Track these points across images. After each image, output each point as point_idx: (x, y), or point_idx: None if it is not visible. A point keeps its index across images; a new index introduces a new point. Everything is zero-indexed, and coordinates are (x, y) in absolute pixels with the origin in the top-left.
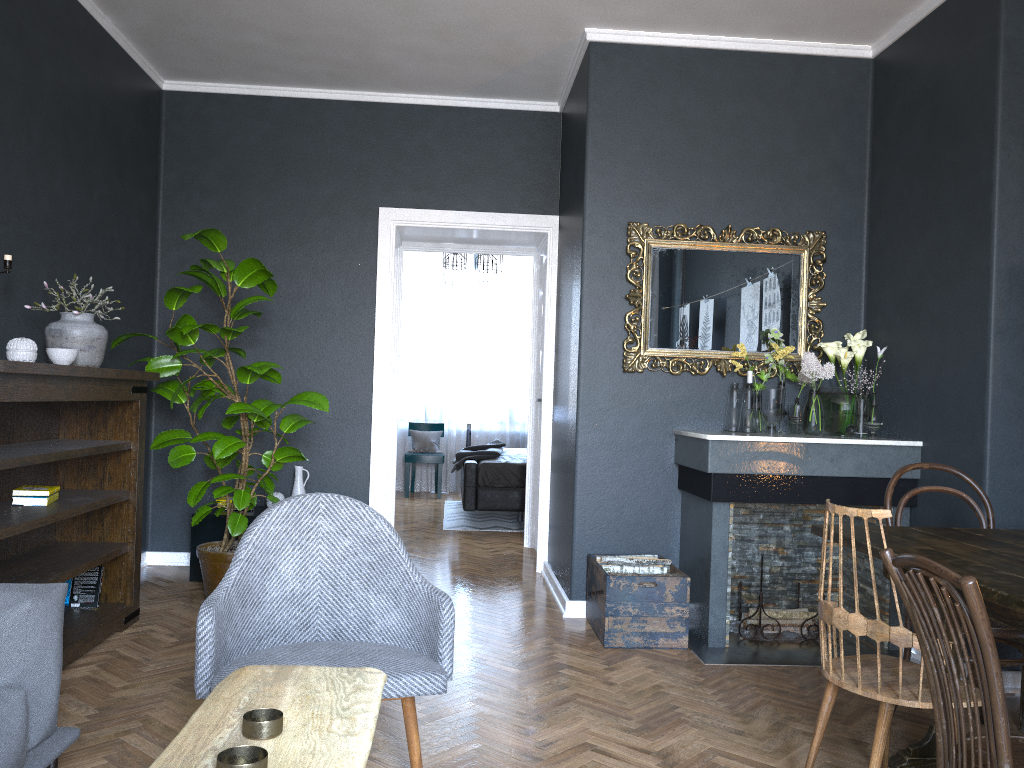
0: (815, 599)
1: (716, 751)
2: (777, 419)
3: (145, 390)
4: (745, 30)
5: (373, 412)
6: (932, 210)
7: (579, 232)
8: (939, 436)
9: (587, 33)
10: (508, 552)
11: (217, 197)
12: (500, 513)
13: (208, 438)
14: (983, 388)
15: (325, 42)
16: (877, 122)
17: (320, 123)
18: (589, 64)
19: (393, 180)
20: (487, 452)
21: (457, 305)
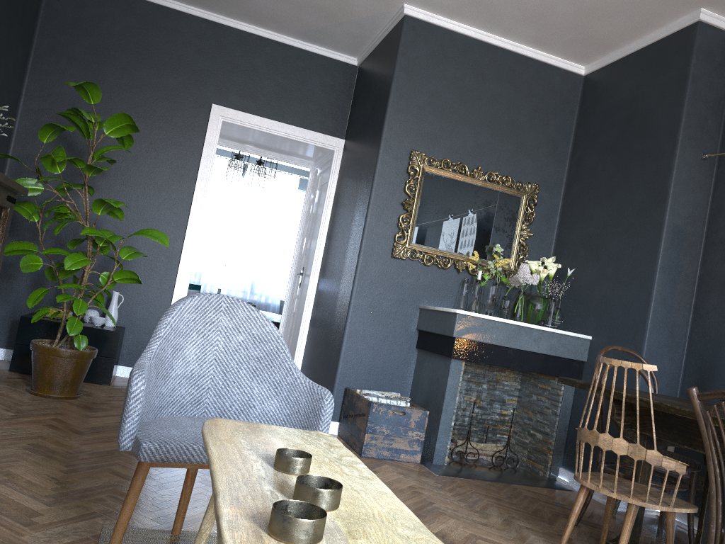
0: (495, 439)
1: (476, 536)
2: (493, 308)
3: (14, 201)
4: (511, 34)
5: (181, 259)
6: (620, 181)
7: (374, 150)
8: (606, 333)
9: (405, 8)
10: None
11: (81, 66)
12: None
13: (57, 252)
14: (647, 304)
15: None
16: (582, 118)
17: (176, 29)
18: (402, 30)
19: (226, 86)
20: None
21: (225, 199)
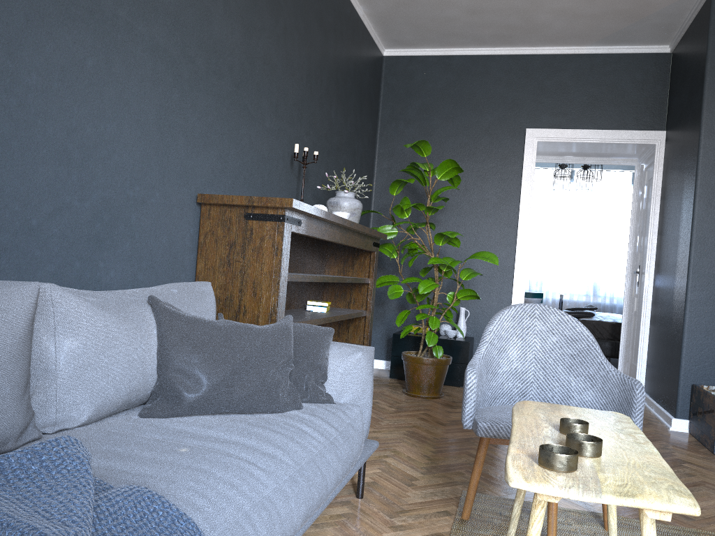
0: None
1: None
2: None
3: (378, 245)
4: None
5: (514, 273)
6: None
7: (694, 138)
8: None
9: None
10: None
11: (414, 125)
12: None
13: (413, 280)
14: None
15: (501, 11)
16: None
17: (486, 71)
18: (711, 8)
19: (537, 109)
20: (584, 312)
21: (556, 208)
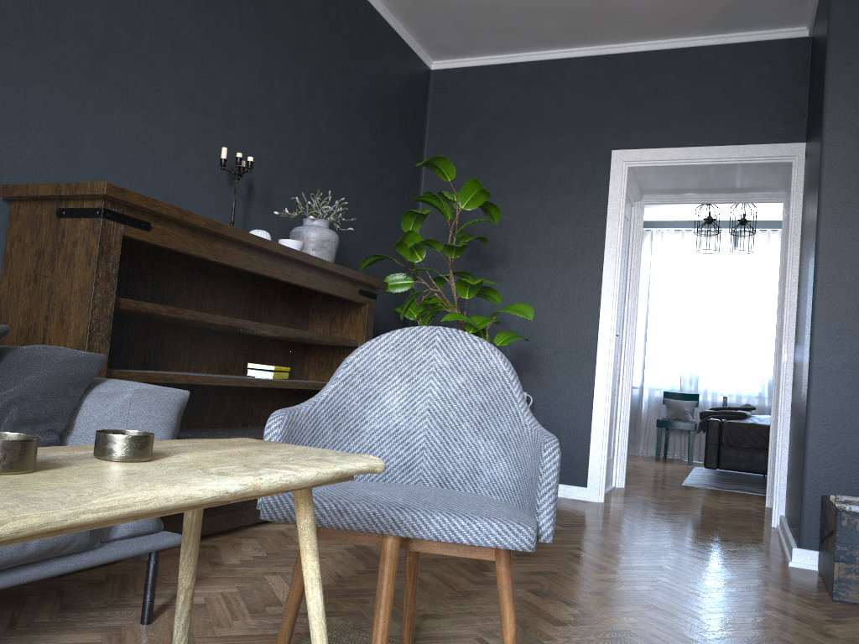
0: None
1: None
2: None
3: (374, 296)
4: None
5: (598, 346)
6: None
7: (819, 134)
8: None
9: None
10: (745, 508)
11: (469, 154)
12: (750, 481)
13: None
14: None
15: None
16: None
17: (560, 80)
18: None
19: (627, 124)
20: (733, 412)
21: (716, 281)
